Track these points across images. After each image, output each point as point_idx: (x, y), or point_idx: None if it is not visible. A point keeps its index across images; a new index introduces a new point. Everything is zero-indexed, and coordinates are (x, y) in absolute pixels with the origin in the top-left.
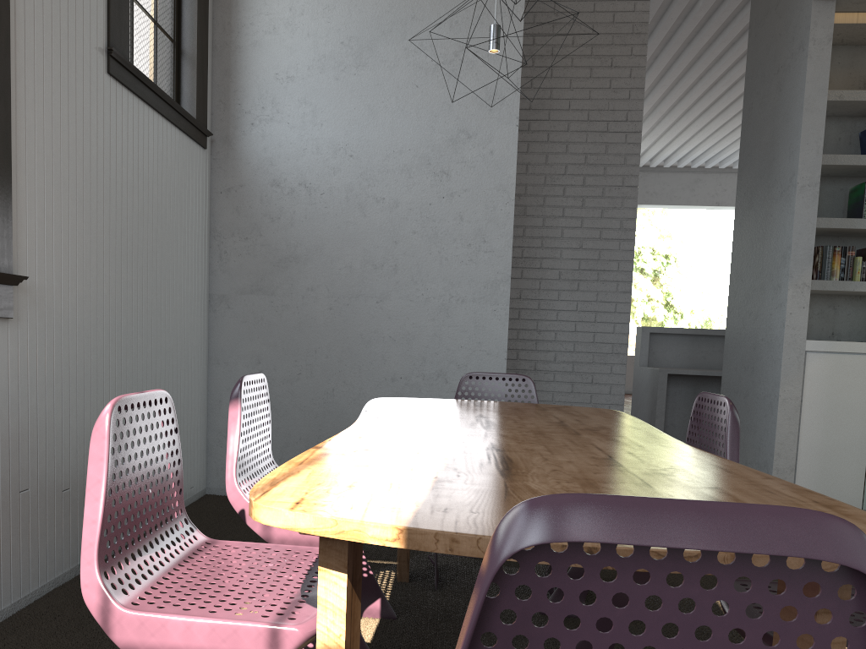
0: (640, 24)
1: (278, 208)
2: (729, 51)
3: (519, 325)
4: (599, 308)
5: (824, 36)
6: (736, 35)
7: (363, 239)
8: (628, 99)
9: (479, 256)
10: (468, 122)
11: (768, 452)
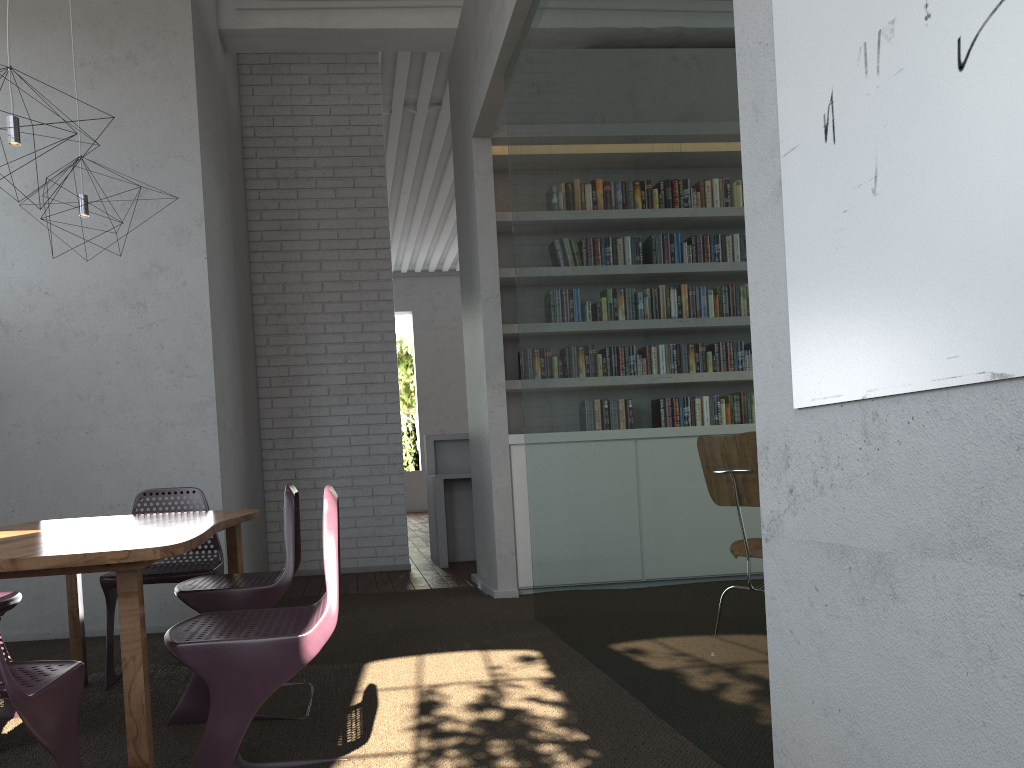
0: (376, 147)
1: None
2: None
3: (294, 444)
4: (371, 420)
5: (486, 168)
6: None
7: (66, 372)
8: (374, 217)
9: (184, 381)
10: (159, 257)
11: (493, 540)
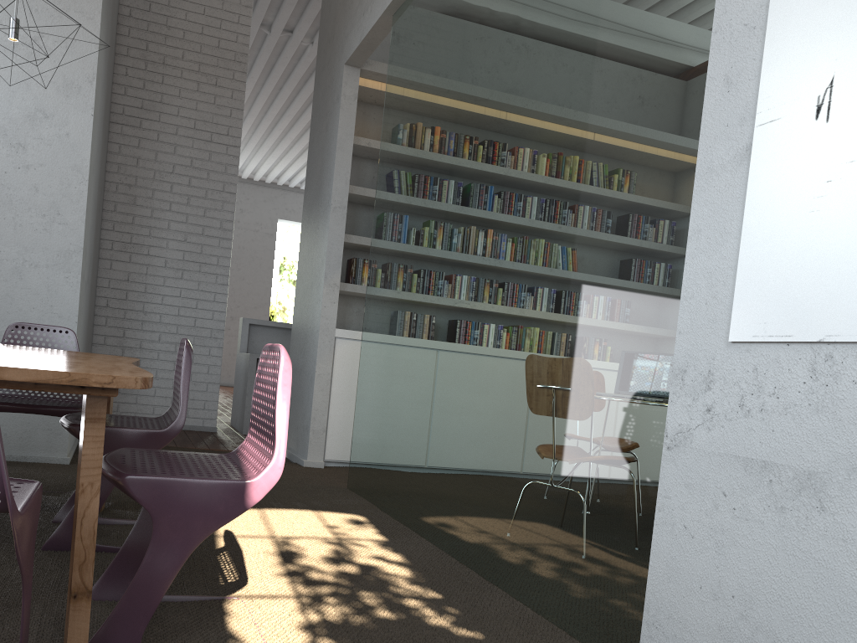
0: (241, 54)
1: None
2: None
3: (127, 306)
4: (200, 296)
5: (352, 94)
6: None
7: None
8: (230, 116)
9: (54, 227)
10: (45, 104)
11: (308, 417)
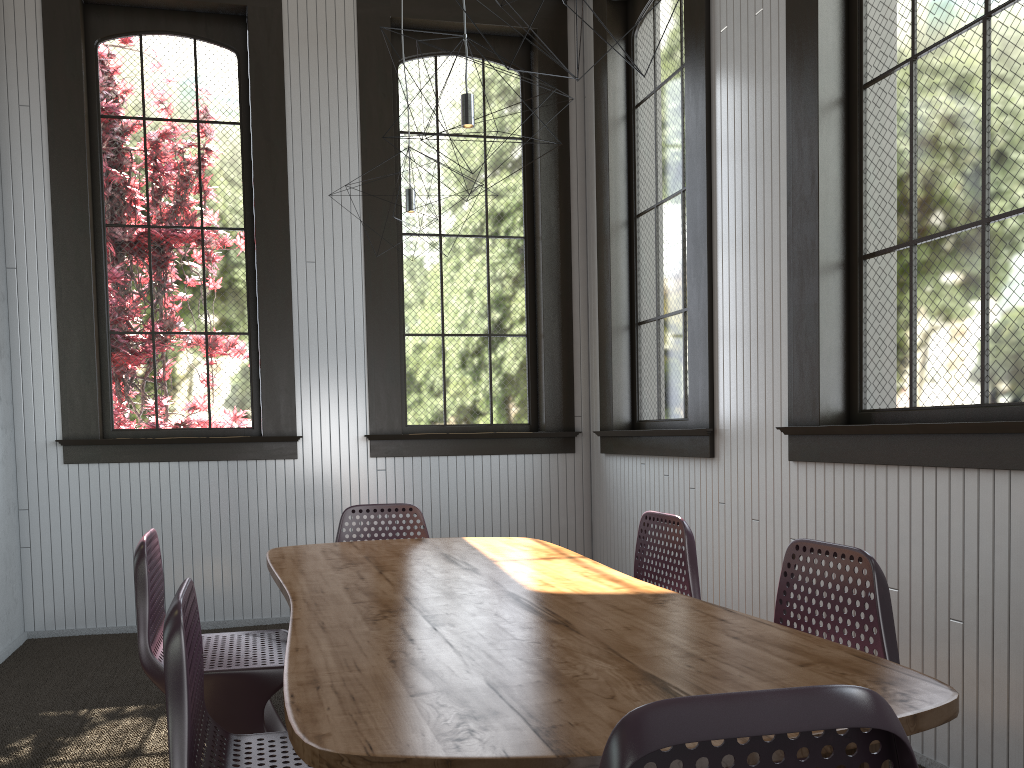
0: None
1: None
2: None
3: None
4: None
5: None
6: None
7: None
8: None
9: None
10: None
11: None
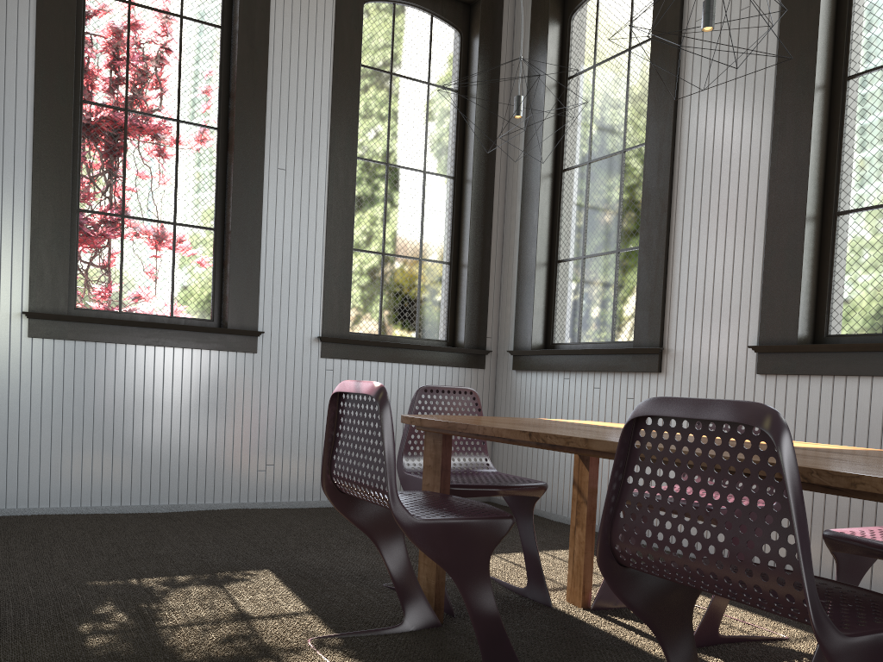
0: None
1: None
2: None
3: None
4: None
5: None
6: None
7: None
8: None
9: None
10: None
11: None
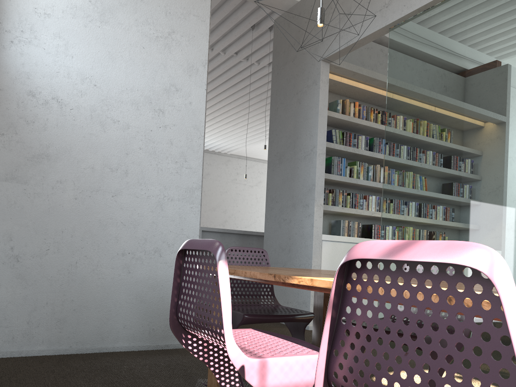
0: None
1: (33, 114)
2: (210, 84)
3: None
4: None
5: (325, 80)
6: (218, 75)
7: (103, 148)
8: None
9: (183, 170)
10: (176, 80)
11: (305, 295)
